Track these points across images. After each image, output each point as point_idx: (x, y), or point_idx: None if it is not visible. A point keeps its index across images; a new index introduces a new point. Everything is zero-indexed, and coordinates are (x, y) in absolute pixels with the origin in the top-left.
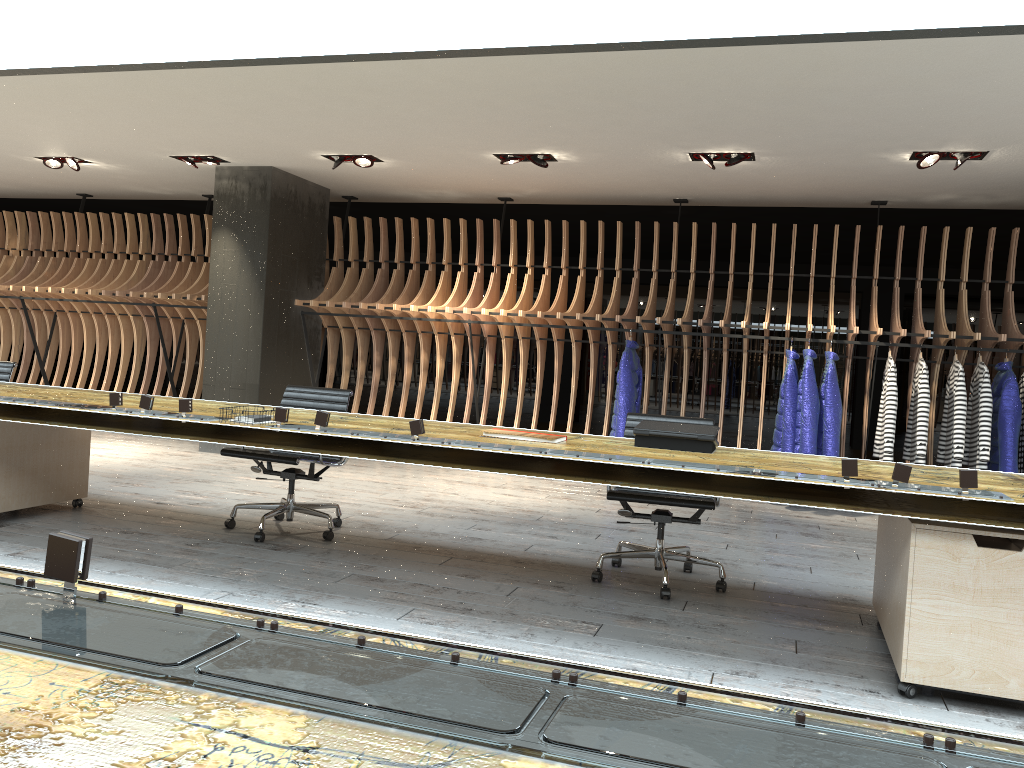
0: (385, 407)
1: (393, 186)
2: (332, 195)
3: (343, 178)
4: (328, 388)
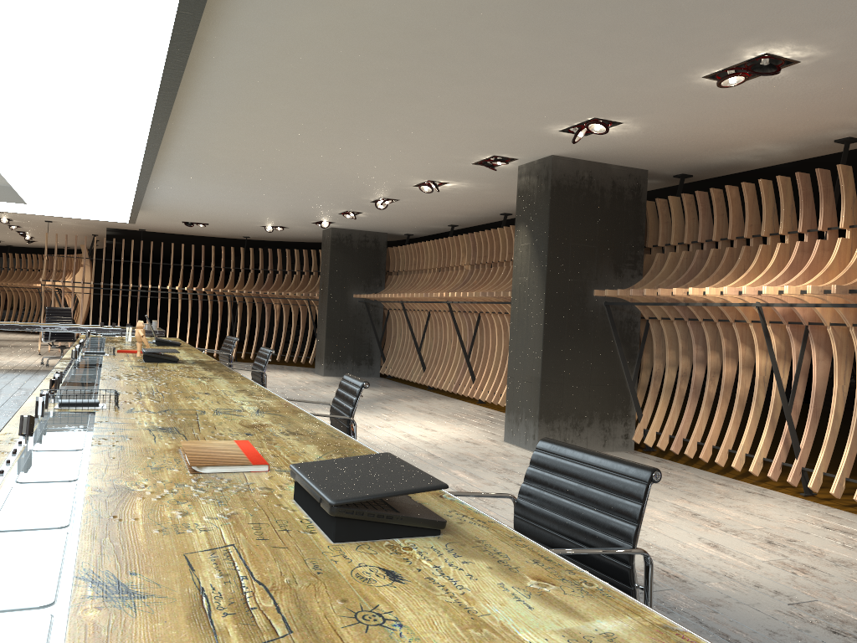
0: (701, 411)
1: (694, 152)
2: (664, 177)
3: (632, 154)
4: (357, 378)
